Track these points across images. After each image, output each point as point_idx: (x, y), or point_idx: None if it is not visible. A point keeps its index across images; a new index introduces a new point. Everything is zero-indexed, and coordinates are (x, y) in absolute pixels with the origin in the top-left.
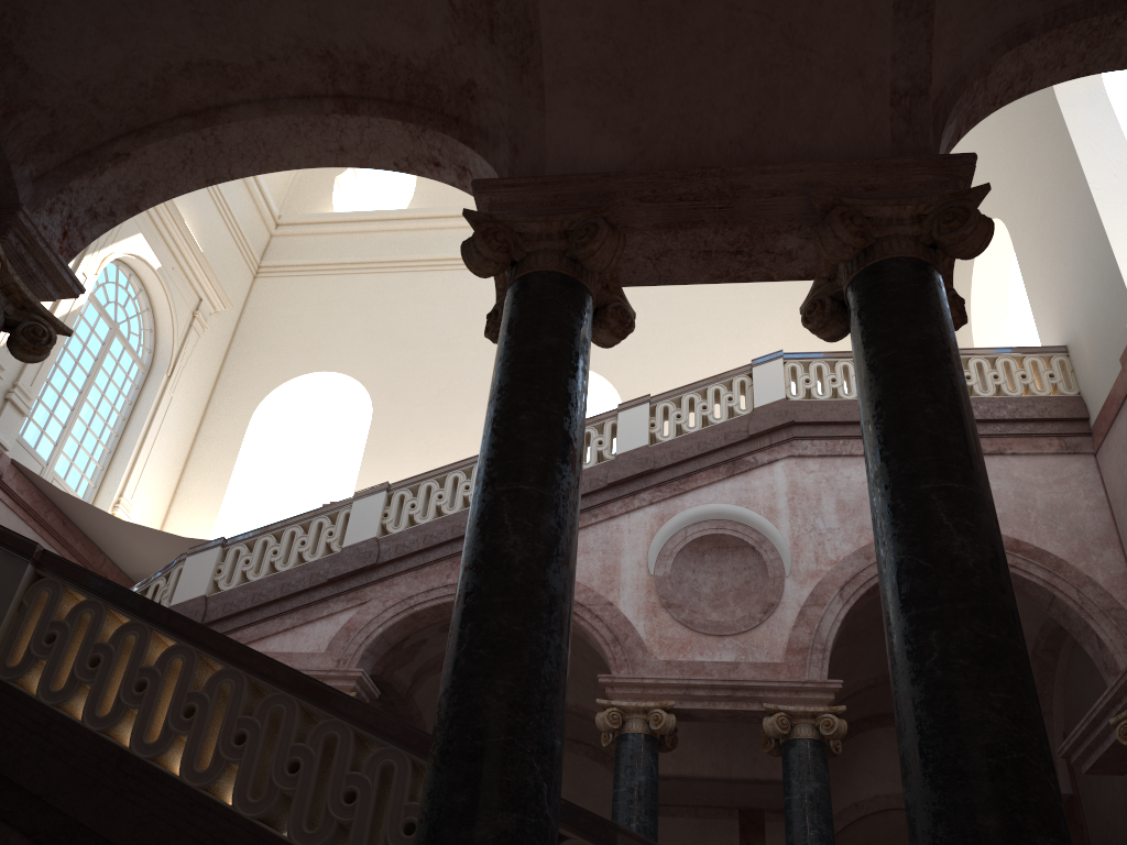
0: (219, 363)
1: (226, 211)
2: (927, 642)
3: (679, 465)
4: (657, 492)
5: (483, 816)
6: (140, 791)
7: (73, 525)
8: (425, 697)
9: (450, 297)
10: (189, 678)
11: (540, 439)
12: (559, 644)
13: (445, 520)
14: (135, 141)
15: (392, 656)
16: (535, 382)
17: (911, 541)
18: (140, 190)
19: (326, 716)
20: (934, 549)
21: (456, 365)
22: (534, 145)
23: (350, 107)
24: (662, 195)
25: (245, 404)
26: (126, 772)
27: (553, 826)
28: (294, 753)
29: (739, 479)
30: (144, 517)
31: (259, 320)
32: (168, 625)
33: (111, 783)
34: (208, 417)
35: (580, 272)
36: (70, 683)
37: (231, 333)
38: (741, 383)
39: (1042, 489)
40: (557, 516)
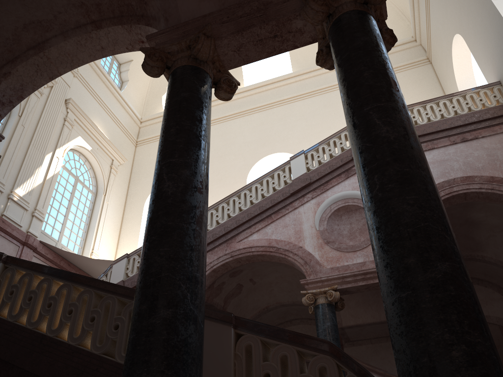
0: (127, 186)
1: (116, 120)
2: (373, 181)
3: (322, 178)
4: (314, 192)
5: (154, 313)
6: (50, 351)
7: (73, 265)
8: (232, 309)
9: (219, 135)
10: (69, 297)
11: (180, 137)
12: (195, 228)
13: (220, 226)
14: (11, 65)
15: (209, 291)
16: (177, 113)
17: (362, 137)
18: (20, 88)
19: (129, 301)
20: (373, 136)
21: (227, 164)
22: (174, 15)
23: (98, 25)
24: (232, 18)
25: (140, 201)
26: (44, 344)
27: (196, 314)
28: (116, 321)
29: (351, 178)
30: (105, 257)
31: (140, 164)
32: (59, 276)
33: (38, 350)
34: (126, 210)
35: (199, 63)
36: (20, 310)
37: (130, 172)
38: (345, 135)
39: (500, 150)
40: (191, 170)
